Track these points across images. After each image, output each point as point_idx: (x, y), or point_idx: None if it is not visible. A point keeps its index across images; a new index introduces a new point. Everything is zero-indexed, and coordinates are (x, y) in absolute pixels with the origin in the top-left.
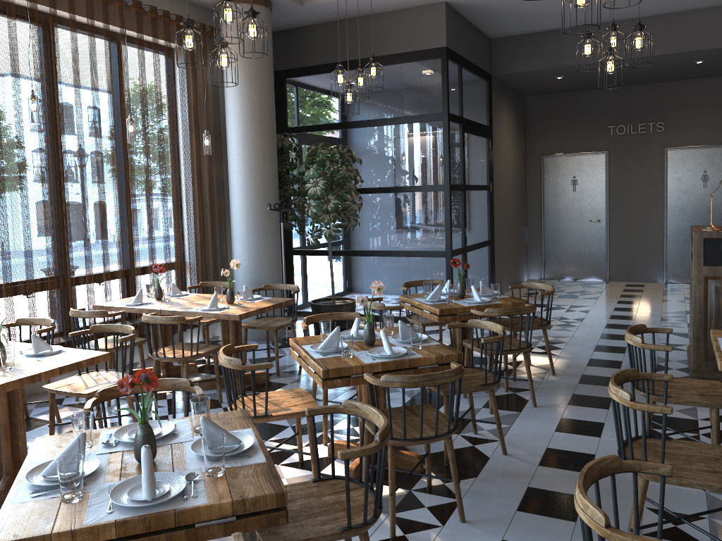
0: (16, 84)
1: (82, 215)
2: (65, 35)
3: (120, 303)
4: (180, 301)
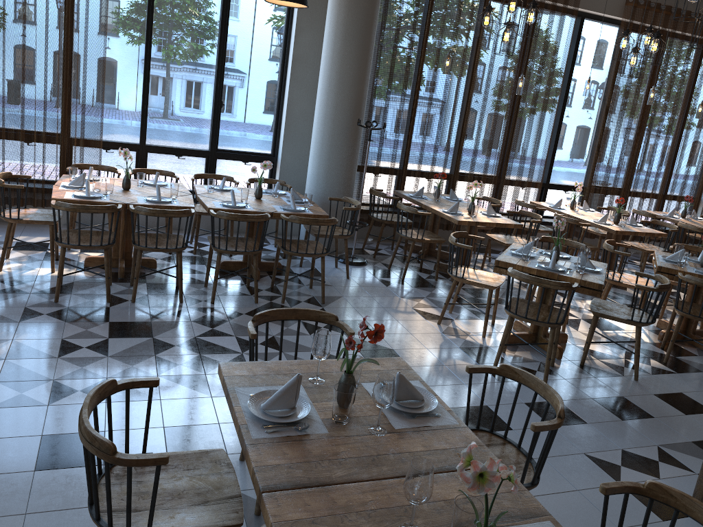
0: (641, 78)
1: (651, 156)
2: (675, 47)
3: (658, 213)
4: (697, 222)
